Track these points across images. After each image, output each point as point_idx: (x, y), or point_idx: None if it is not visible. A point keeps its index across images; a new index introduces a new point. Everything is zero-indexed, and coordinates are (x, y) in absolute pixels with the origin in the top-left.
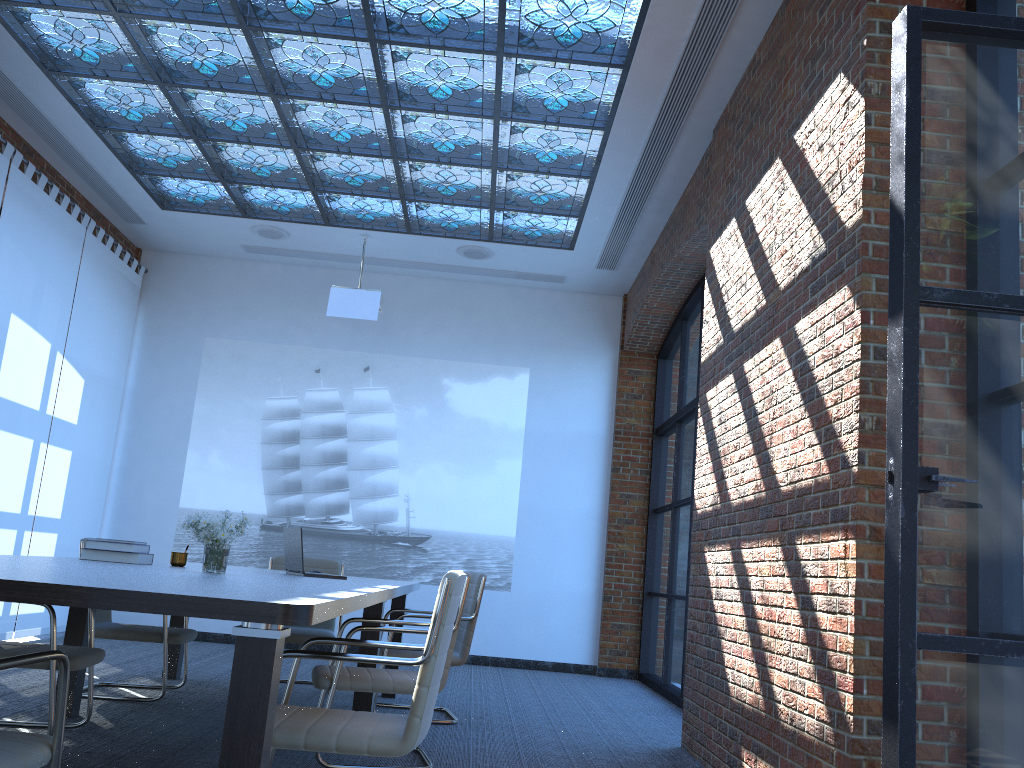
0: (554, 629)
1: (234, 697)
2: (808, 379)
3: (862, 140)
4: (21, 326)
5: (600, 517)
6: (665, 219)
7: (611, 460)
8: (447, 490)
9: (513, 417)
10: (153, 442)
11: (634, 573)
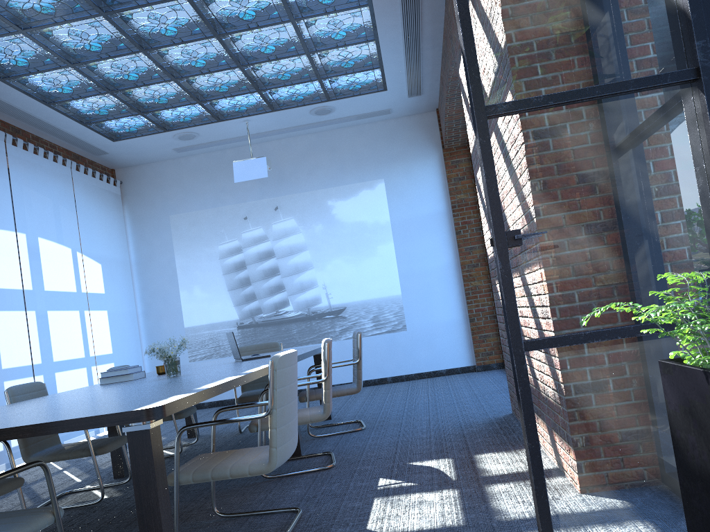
0: (441, 348)
1: (134, 467)
2: None
3: None
4: (47, 243)
5: (455, 267)
6: (440, 51)
7: (454, 227)
8: (349, 275)
9: (380, 215)
10: (157, 291)
11: (486, 299)
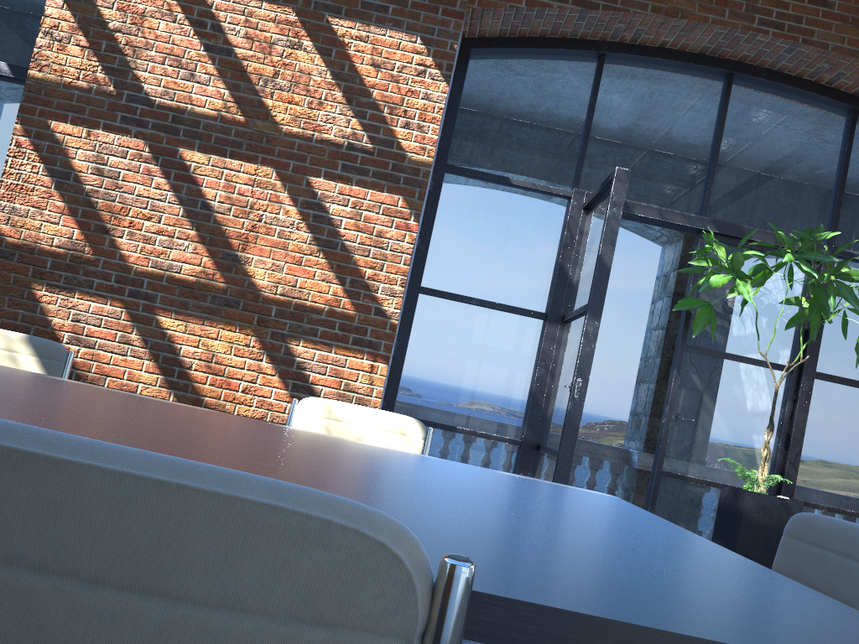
0: None
1: None
2: (328, 231)
3: (439, 112)
4: None
5: None
6: None
7: None
8: None
9: None
10: None
11: None
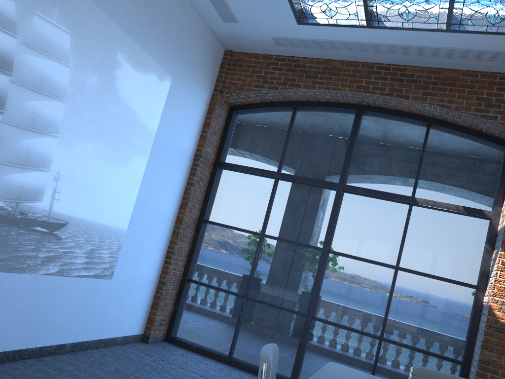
0: (129, 309)
1: None
2: None
3: None
4: None
5: (173, 218)
6: (386, 62)
7: (188, 175)
8: (92, 175)
9: (152, 118)
10: None
11: (182, 264)
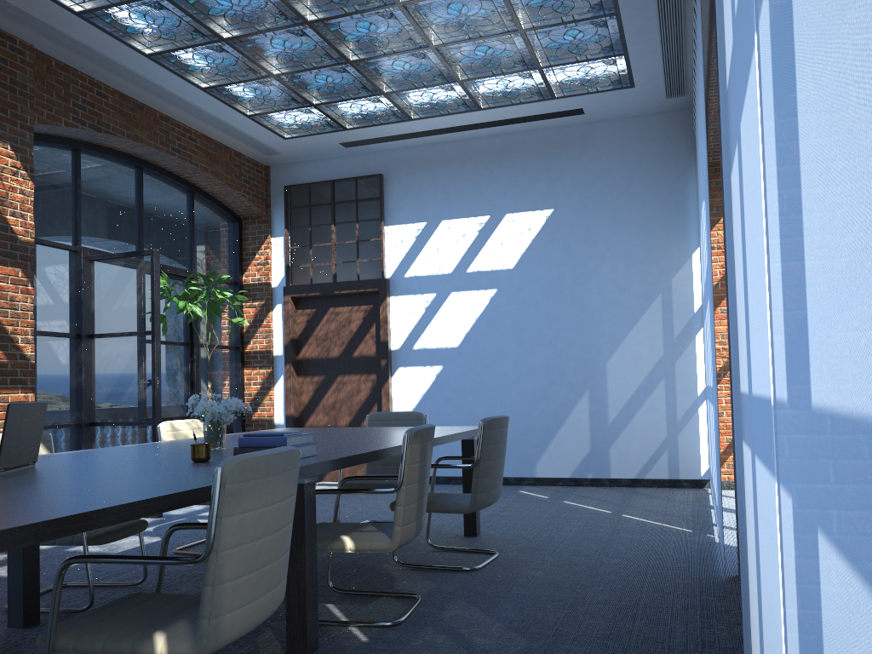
0: None
1: None
2: None
3: (31, 203)
4: None
5: None
6: None
7: None
8: None
9: None
10: None
11: None
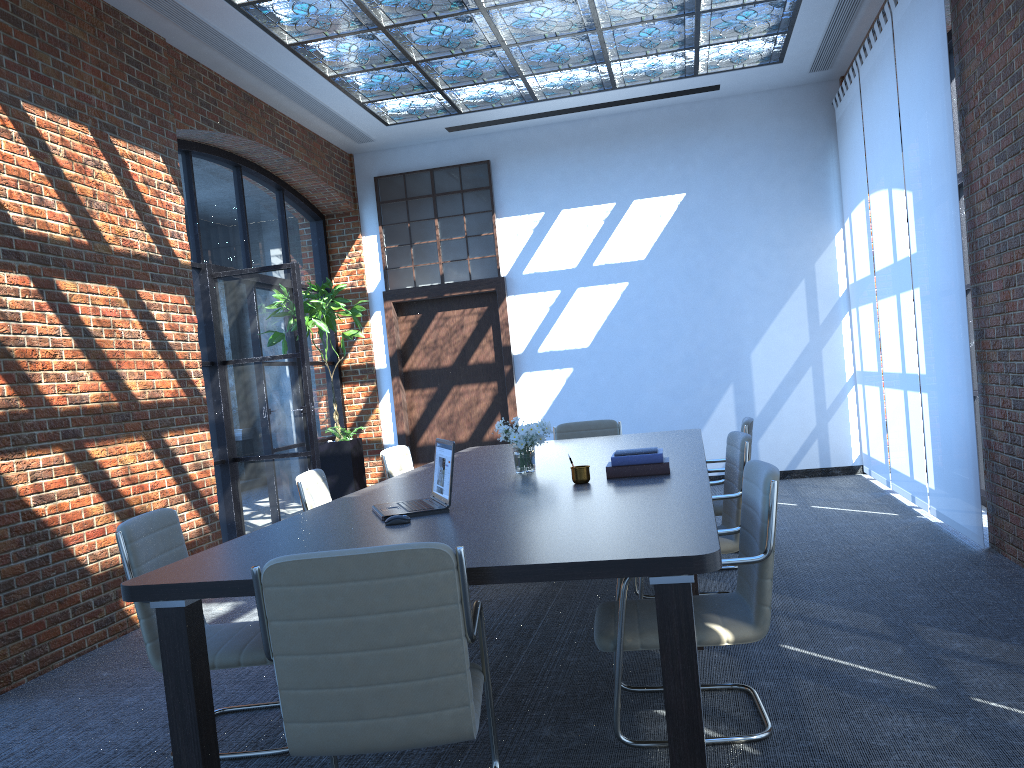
0: None
1: None
2: (158, 335)
3: (184, 221)
4: None
5: None
6: None
7: None
8: None
9: None
10: None
11: None
